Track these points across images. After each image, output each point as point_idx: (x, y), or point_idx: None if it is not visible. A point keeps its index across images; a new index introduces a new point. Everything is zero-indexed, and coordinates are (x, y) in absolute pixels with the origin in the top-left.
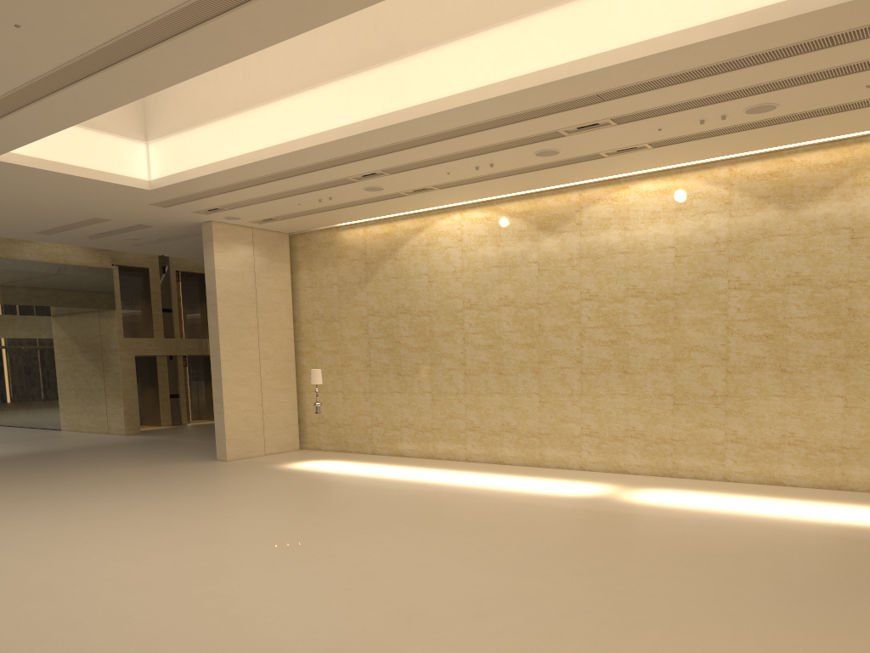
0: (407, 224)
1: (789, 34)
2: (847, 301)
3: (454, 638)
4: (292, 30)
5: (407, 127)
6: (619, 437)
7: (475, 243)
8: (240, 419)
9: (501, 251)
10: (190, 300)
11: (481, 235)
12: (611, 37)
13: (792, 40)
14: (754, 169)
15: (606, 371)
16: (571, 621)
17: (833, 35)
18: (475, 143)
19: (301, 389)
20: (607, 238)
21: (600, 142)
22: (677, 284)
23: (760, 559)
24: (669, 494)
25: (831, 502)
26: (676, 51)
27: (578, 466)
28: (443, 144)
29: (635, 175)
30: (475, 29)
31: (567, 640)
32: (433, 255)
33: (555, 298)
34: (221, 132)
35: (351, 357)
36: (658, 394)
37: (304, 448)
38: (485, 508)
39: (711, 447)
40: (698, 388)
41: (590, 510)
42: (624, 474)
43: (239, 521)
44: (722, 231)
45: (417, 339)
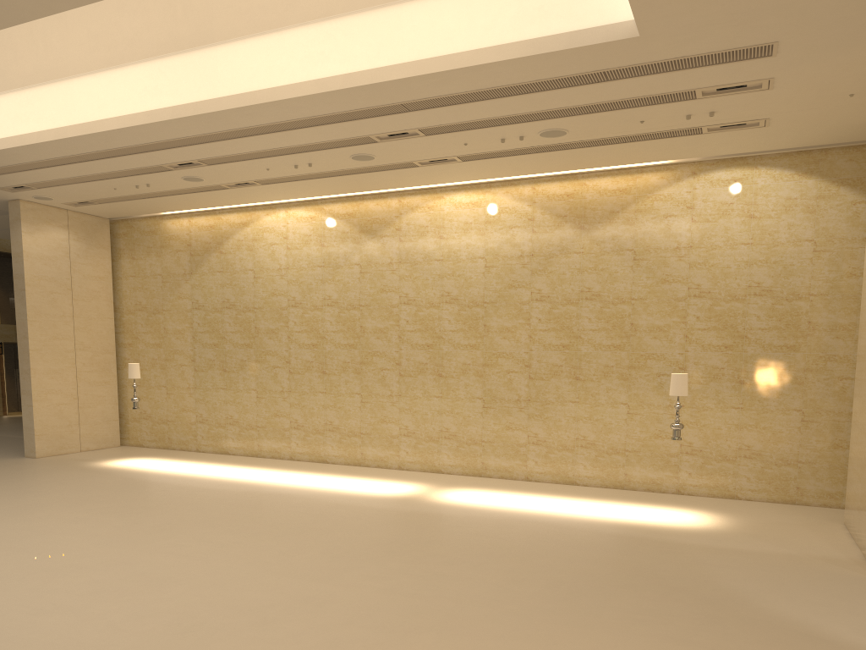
0: (233, 217)
1: (568, 65)
2: (630, 317)
3: (230, 649)
4: (72, 0)
5: (217, 118)
6: (434, 438)
7: (300, 242)
8: (51, 413)
9: (325, 251)
10: (9, 283)
11: (306, 233)
12: (411, 49)
13: (571, 71)
14: (554, 189)
15: (422, 373)
16: (352, 626)
17: (606, 70)
18: (290, 141)
19: (122, 383)
20: (424, 245)
21: (412, 151)
22: (487, 293)
23: (542, 558)
24: (475, 493)
25: (613, 501)
26: (469, 69)
27: (396, 465)
28: (258, 140)
29: (449, 186)
30: (283, 25)
31: (344, 647)
32: (259, 251)
33: (376, 300)
34: (20, 104)
35: (175, 351)
36: (469, 398)
37: (126, 444)
38: (297, 509)
39: (515, 449)
40: (505, 393)
41: (399, 510)
42: (438, 474)
43: (30, 525)
44: (526, 245)
45: (242, 335)
